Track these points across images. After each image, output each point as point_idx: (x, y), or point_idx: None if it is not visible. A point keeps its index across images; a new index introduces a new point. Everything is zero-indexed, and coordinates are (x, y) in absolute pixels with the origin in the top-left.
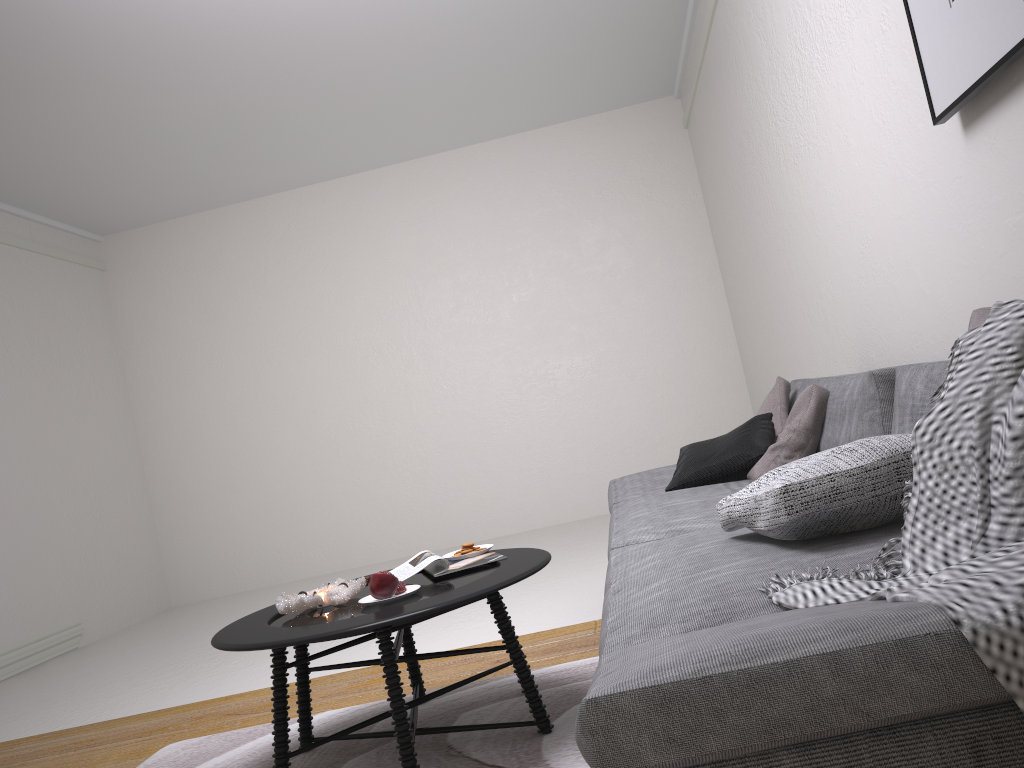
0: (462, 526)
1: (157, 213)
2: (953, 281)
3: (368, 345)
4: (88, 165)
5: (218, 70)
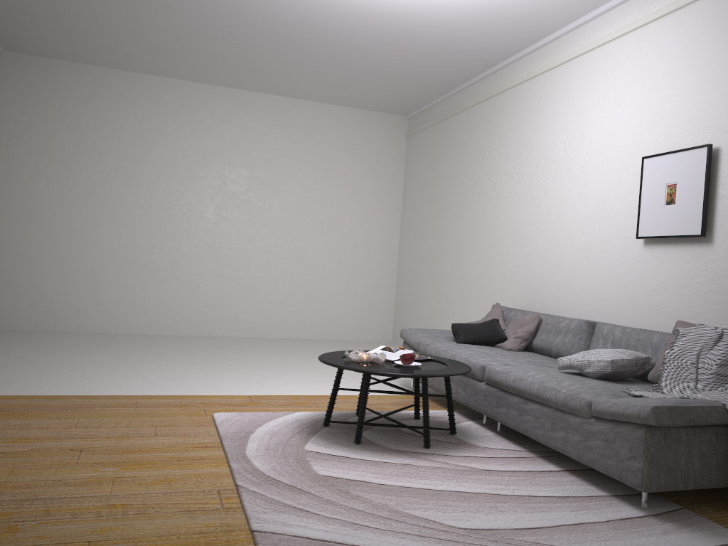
0: (211, 324)
1: (61, 54)
2: (611, 293)
3: (183, 194)
4: (66, 19)
5: (215, 17)
